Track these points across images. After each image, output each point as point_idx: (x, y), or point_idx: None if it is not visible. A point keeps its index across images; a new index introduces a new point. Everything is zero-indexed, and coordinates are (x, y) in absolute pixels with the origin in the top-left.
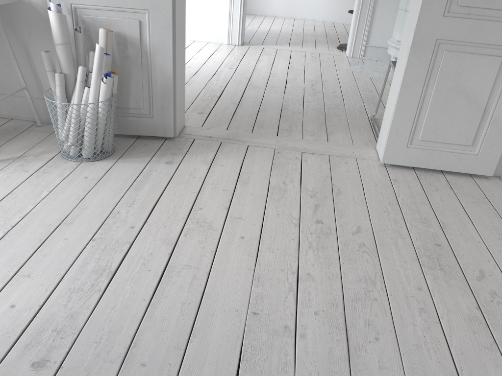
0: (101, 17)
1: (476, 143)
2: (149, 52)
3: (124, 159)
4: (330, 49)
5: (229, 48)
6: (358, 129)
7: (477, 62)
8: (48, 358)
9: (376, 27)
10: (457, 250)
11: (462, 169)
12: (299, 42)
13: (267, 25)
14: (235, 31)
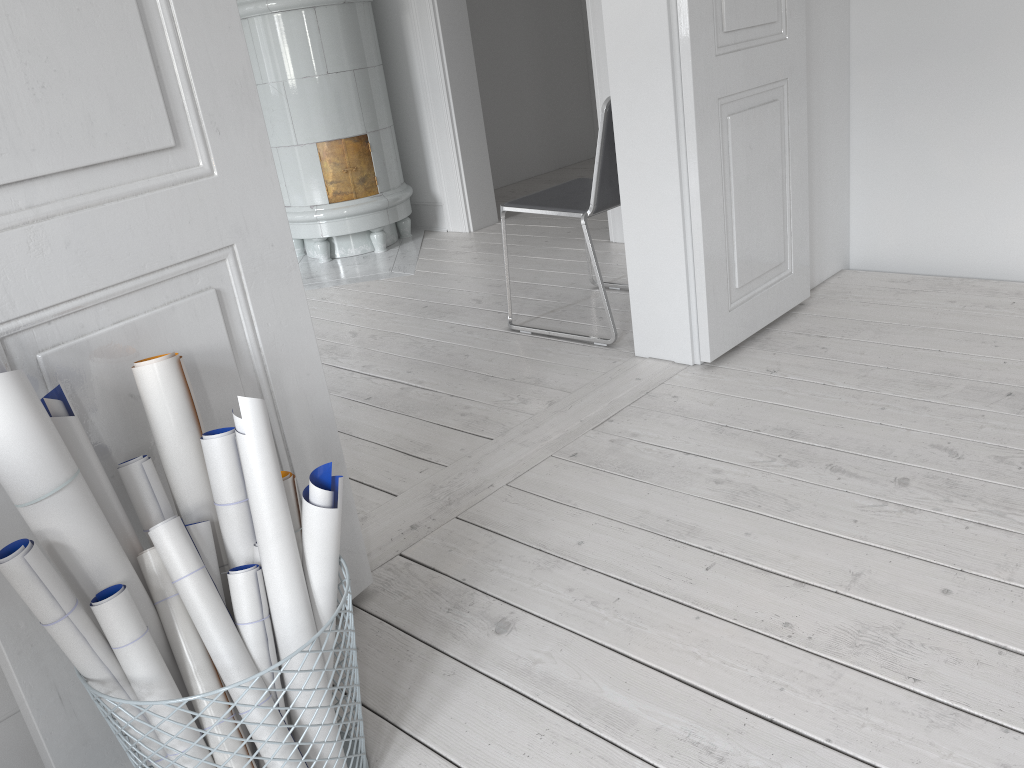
0: (103, 332)
1: (785, 254)
2: (263, 374)
3: (413, 714)
4: None
5: None
6: (546, 352)
7: (761, 120)
8: None
9: None
10: None
11: (785, 307)
12: None
13: None
14: None
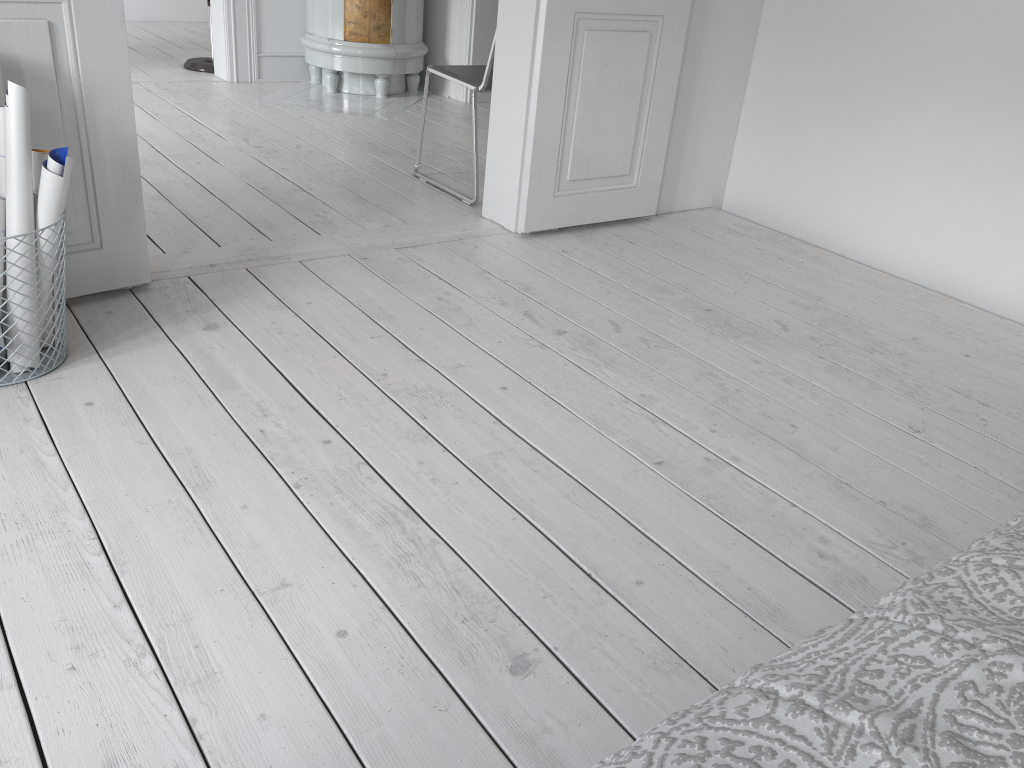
0: None
1: (633, 169)
2: (79, 95)
3: (112, 349)
4: (176, 72)
5: None
6: (421, 196)
7: (624, 44)
8: (518, 652)
9: (268, 17)
10: (731, 309)
11: (622, 214)
12: None
13: None
14: None
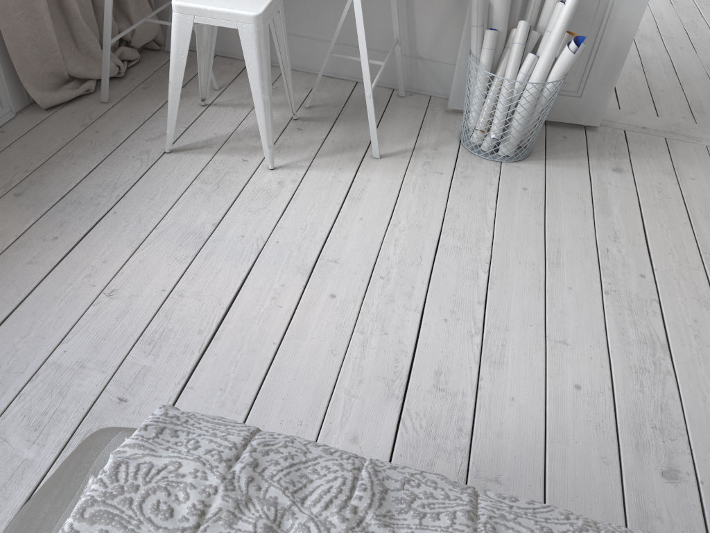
0: None
1: None
2: (612, 0)
3: (553, 161)
4: None
5: None
6: None
7: None
8: (675, 467)
9: None
10: None
11: None
12: None
13: None
14: None
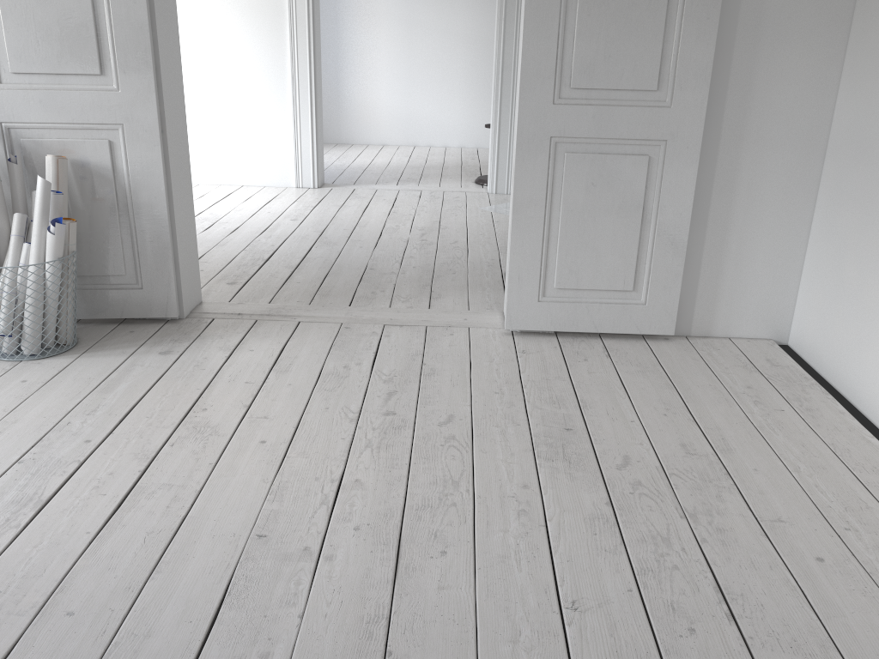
0: (49, 140)
1: (639, 286)
2: (128, 187)
3: (92, 353)
4: (463, 184)
5: (297, 192)
6: (481, 289)
7: (614, 166)
8: None
9: None
10: (596, 434)
11: (627, 328)
12: (414, 178)
13: (368, 158)
14: (306, 166)
